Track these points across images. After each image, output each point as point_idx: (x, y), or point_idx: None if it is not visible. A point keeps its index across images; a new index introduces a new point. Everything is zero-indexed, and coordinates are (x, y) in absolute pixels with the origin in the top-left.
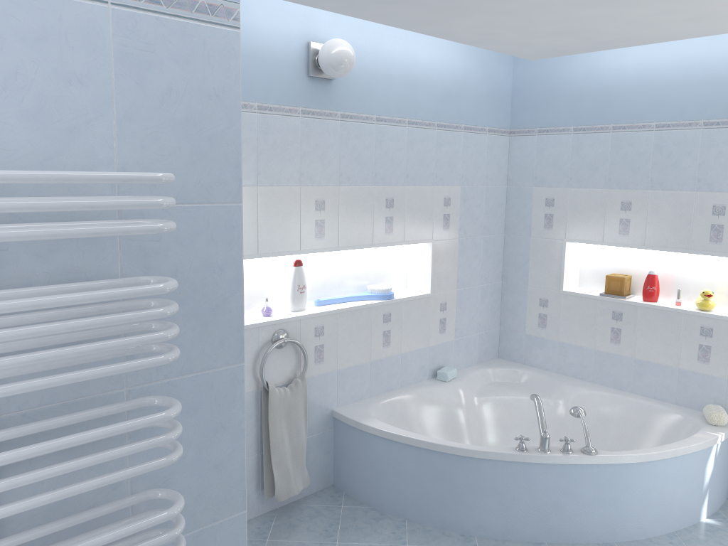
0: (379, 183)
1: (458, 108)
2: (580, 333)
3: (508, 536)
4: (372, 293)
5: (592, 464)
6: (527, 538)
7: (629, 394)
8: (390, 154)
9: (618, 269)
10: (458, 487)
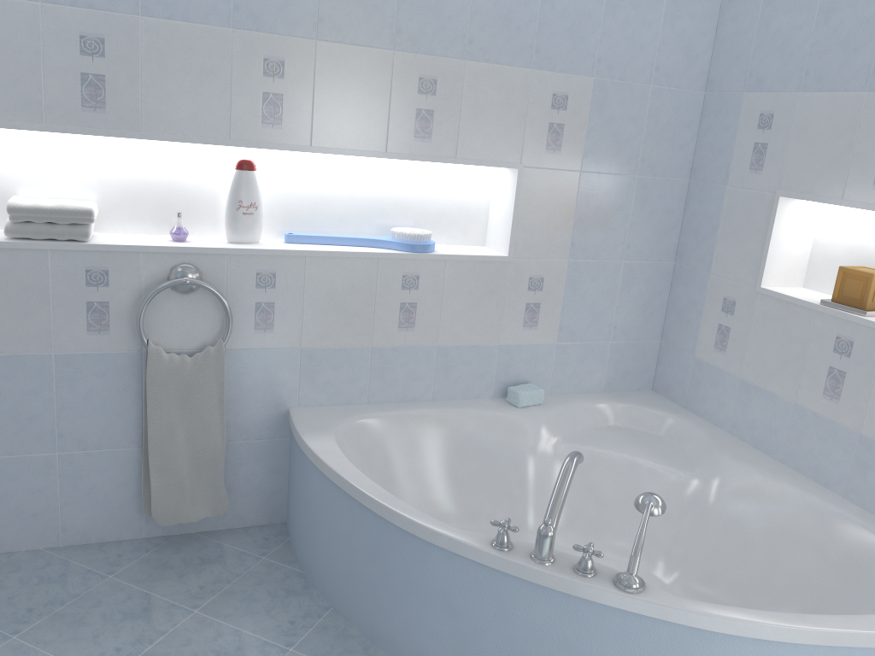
0: (407, 46)
1: None
2: (776, 370)
3: None
4: (393, 239)
5: (626, 610)
6: None
7: (835, 500)
8: None
9: None
10: (394, 580)
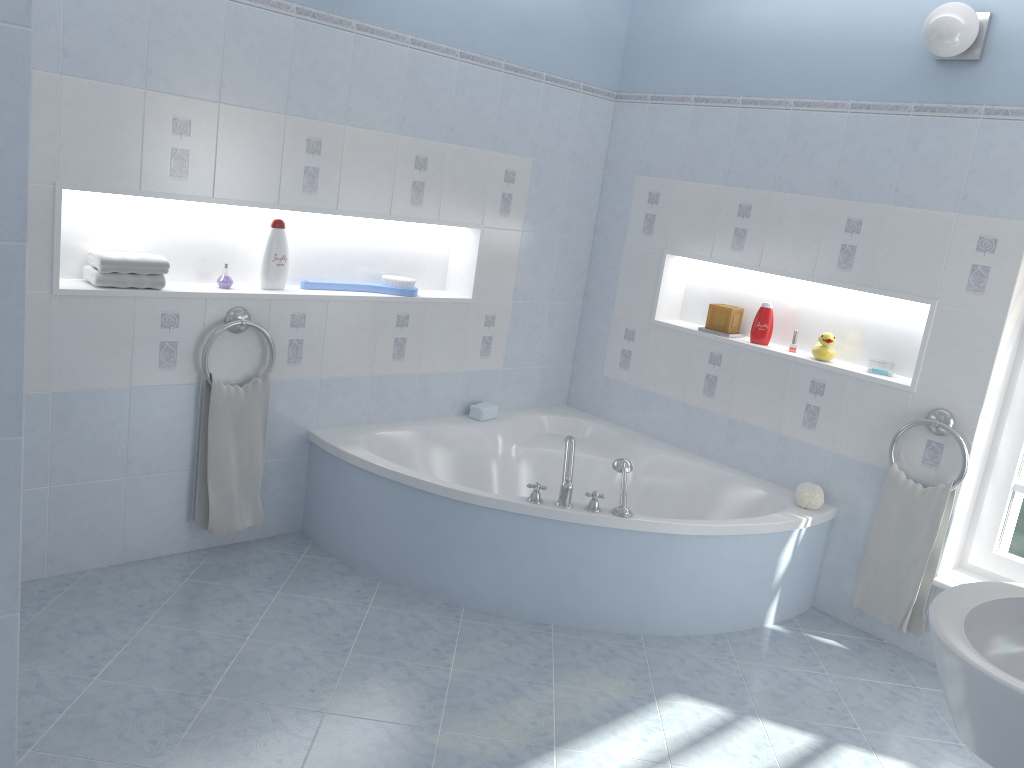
0: (408, 132)
1: (539, 48)
2: (668, 379)
3: (505, 611)
4: (386, 286)
5: (622, 530)
6: (528, 616)
7: (715, 464)
8: (428, 95)
9: (730, 300)
10: (448, 541)
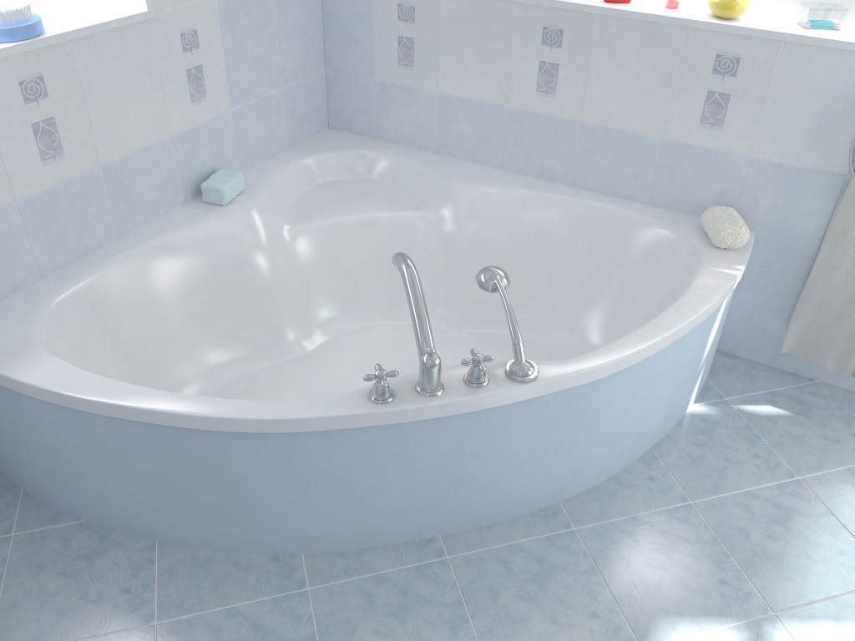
0: None
1: None
2: (480, 76)
3: (368, 543)
4: None
5: (529, 398)
6: (404, 538)
7: (568, 191)
8: None
9: None
10: (252, 485)
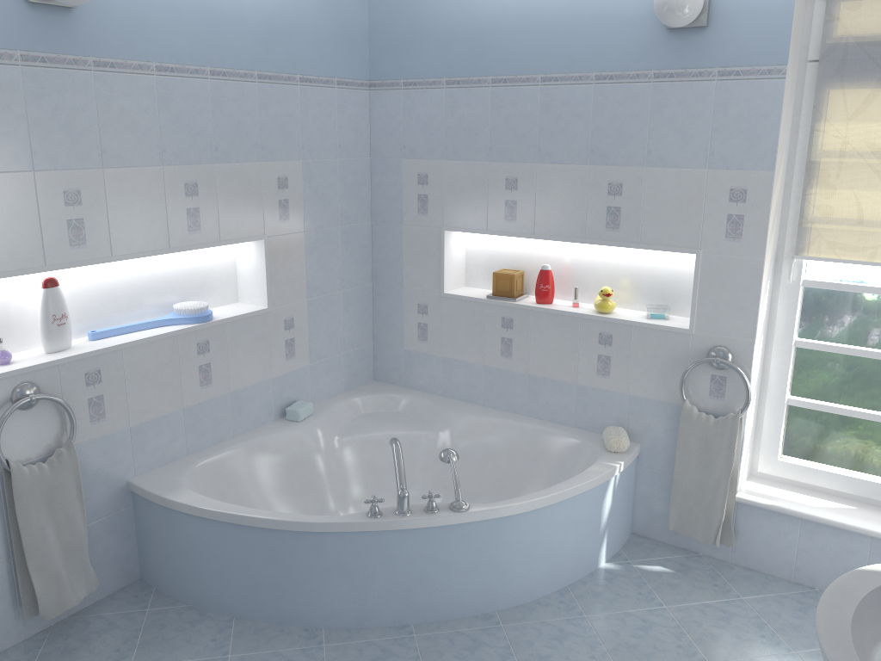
0: (172, 161)
1: (289, 52)
2: (467, 346)
3: (365, 623)
4: (179, 316)
5: (463, 523)
6: (388, 622)
7: (524, 419)
8: (186, 119)
9: (509, 263)
10: (296, 570)
